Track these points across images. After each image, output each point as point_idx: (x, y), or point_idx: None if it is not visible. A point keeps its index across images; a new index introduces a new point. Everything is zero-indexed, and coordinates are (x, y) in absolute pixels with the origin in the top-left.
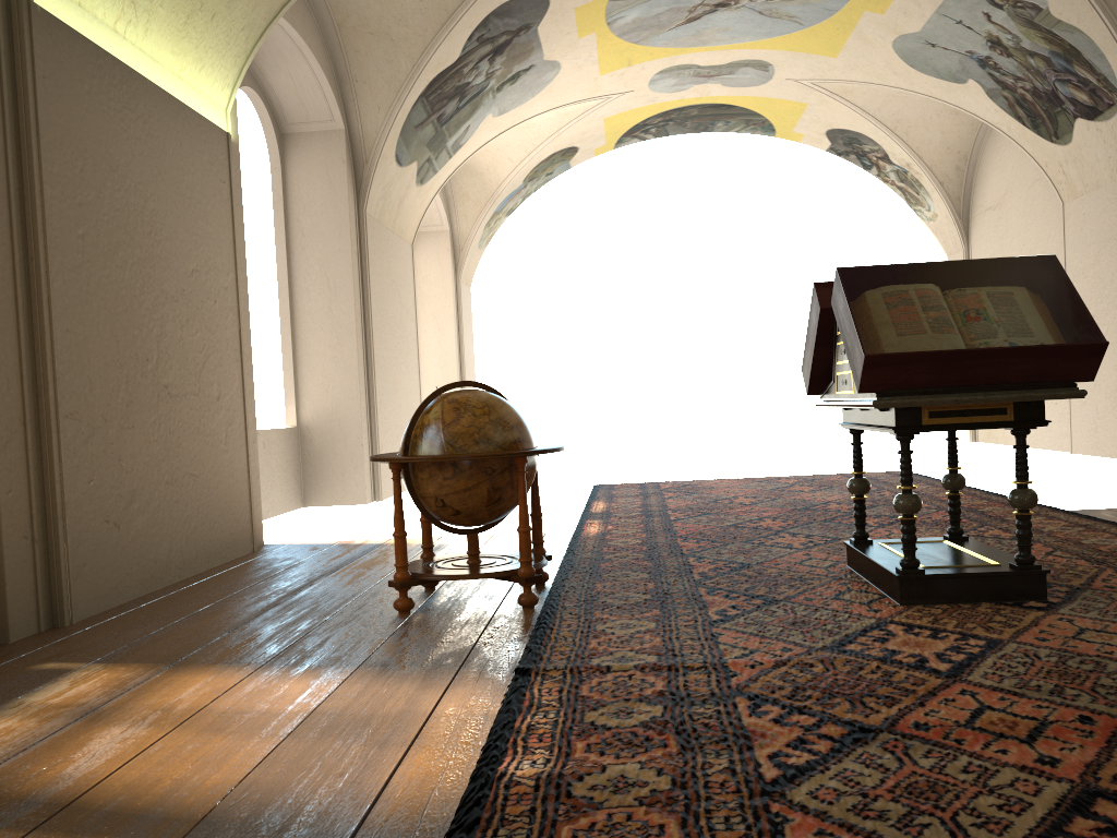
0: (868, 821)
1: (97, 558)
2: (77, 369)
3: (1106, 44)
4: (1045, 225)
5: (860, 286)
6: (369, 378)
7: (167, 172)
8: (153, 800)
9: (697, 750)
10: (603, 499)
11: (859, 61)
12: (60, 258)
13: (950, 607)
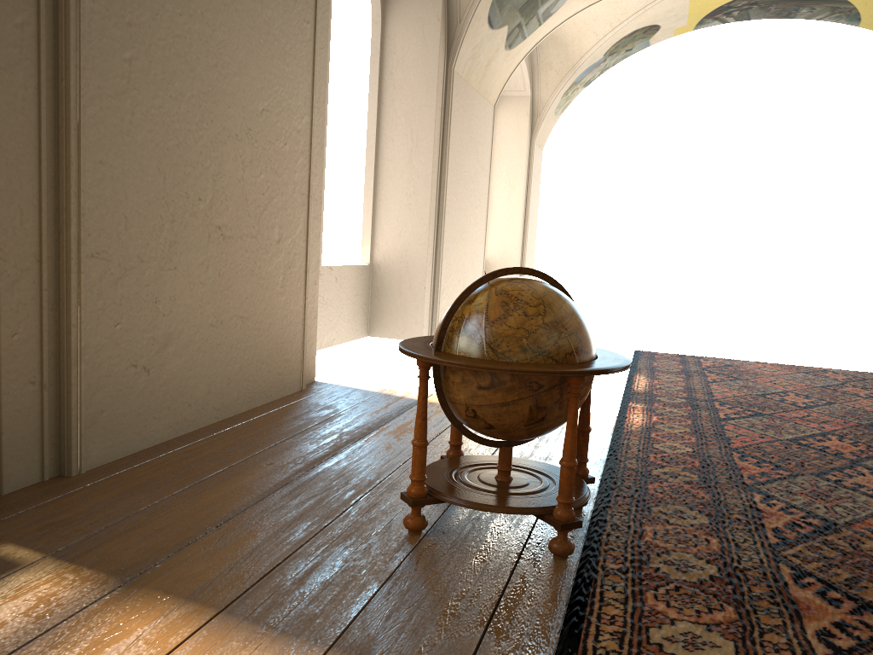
0: None
1: (119, 403)
2: (111, 205)
3: None
4: None
5: None
6: (438, 226)
7: (242, 3)
8: None
9: None
10: (645, 372)
11: None
12: (98, 81)
13: None
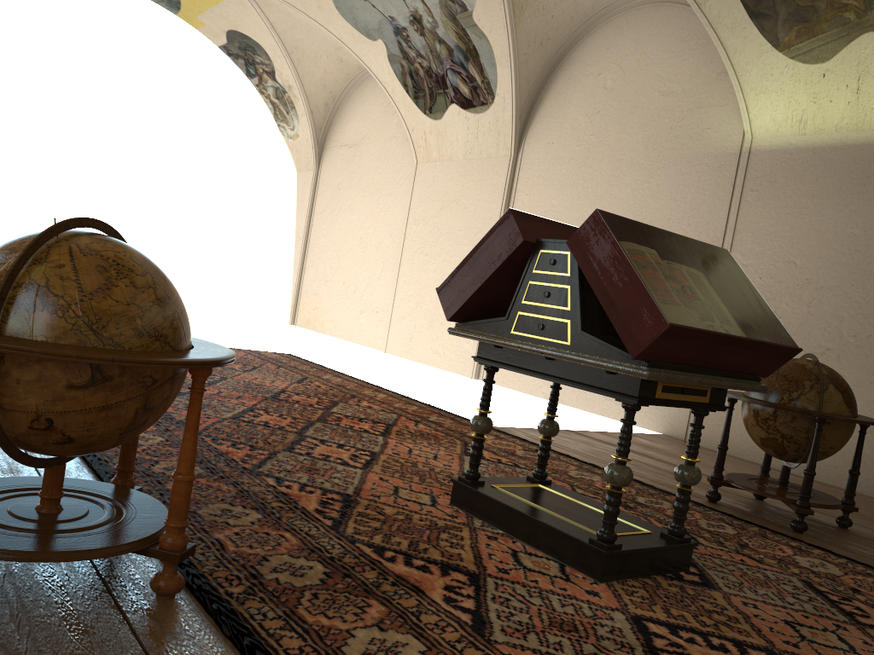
0: None
1: None
2: None
3: (502, 58)
4: (395, 174)
5: (625, 237)
6: None
7: None
8: None
9: None
10: None
11: None
12: None
13: (640, 583)
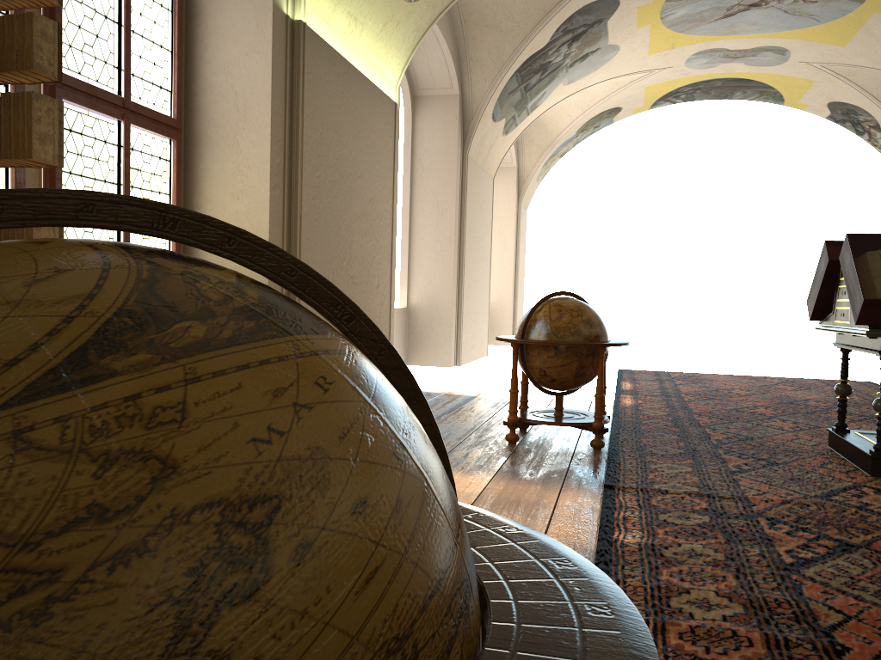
0: (855, 590)
1: None
2: (310, 263)
3: None
4: None
5: (863, 248)
6: (459, 276)
7: (362, 132)
8: None
9: (737, 542)
10: (628, 380)
11: (863, 51)
12: (307, 191)
13: None
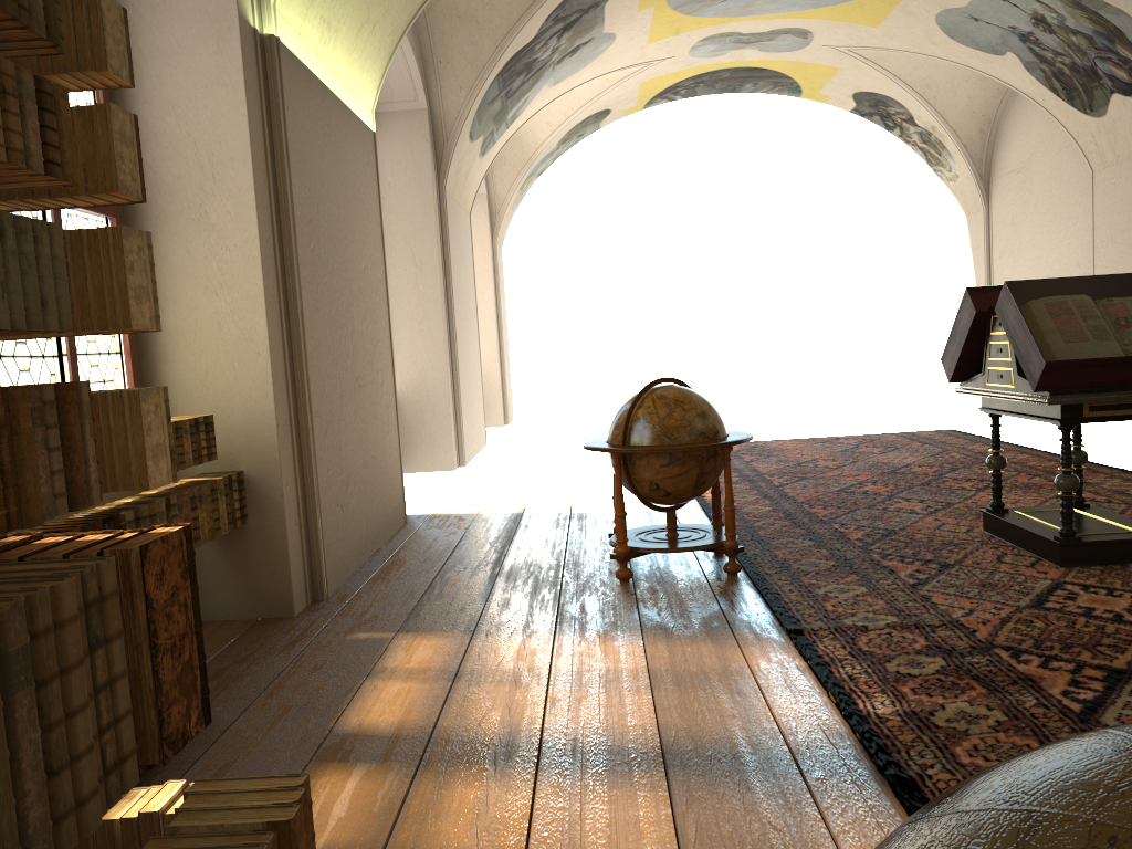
0: None
1: (335, 538)
2: (317, 371)
3: None
4: (1072, 191)
5: (1028, 298)
6: (451, 349)
7: (347, 179)
8: (603, 740)
9: (1001, 690)
10: None
11: (899, 31)
12: (304, 272)
13: (1104, 568)
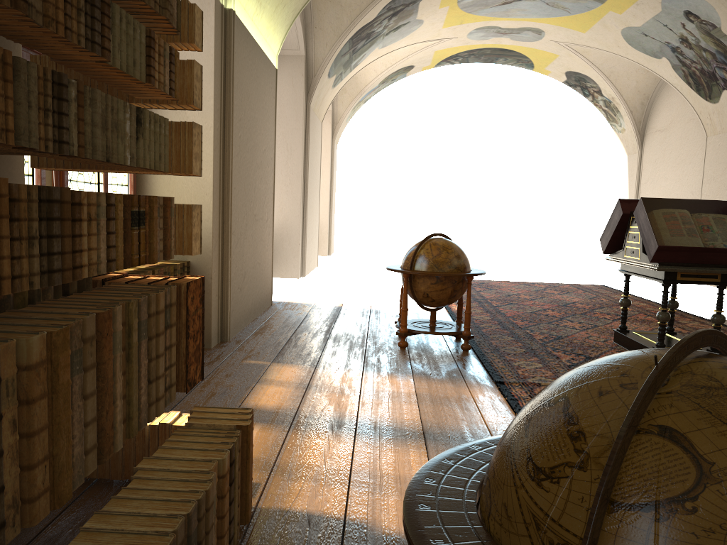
0: None
1: (235, 307)
2: (235, 208)
3: None
4: (693, 147)
5: (653, 208)
6: (304, 204)
7: (260, 96)
8: (391, 424)
9: None
10: None
11: (598, 37)
12: (234, 149)
13: None
